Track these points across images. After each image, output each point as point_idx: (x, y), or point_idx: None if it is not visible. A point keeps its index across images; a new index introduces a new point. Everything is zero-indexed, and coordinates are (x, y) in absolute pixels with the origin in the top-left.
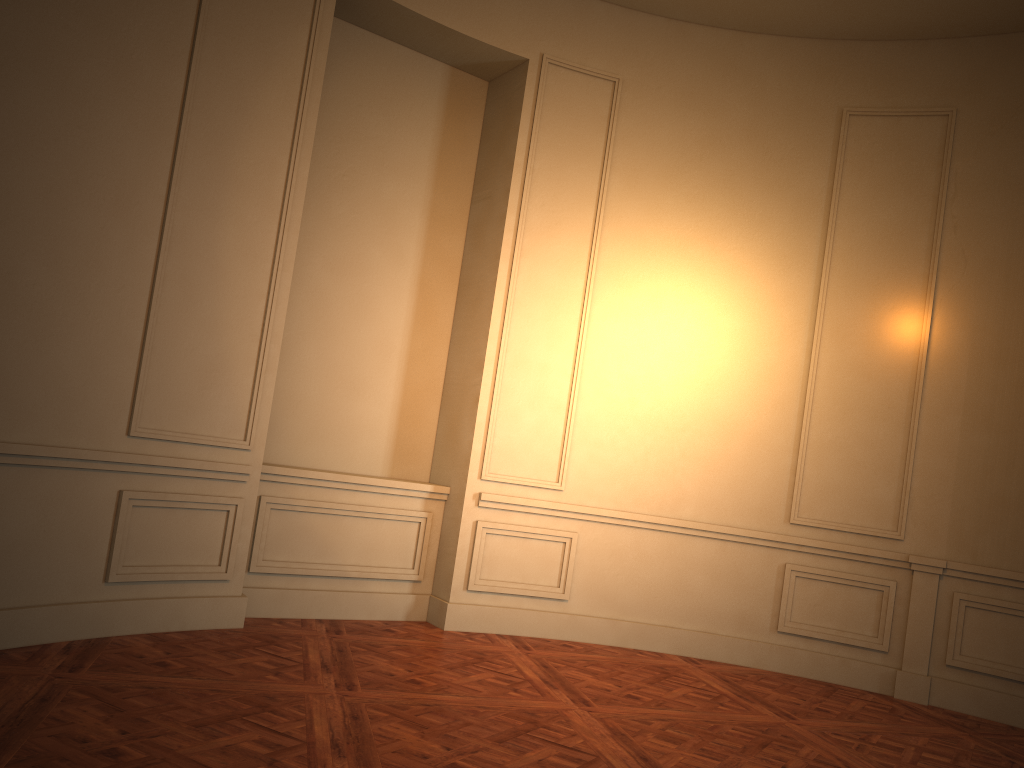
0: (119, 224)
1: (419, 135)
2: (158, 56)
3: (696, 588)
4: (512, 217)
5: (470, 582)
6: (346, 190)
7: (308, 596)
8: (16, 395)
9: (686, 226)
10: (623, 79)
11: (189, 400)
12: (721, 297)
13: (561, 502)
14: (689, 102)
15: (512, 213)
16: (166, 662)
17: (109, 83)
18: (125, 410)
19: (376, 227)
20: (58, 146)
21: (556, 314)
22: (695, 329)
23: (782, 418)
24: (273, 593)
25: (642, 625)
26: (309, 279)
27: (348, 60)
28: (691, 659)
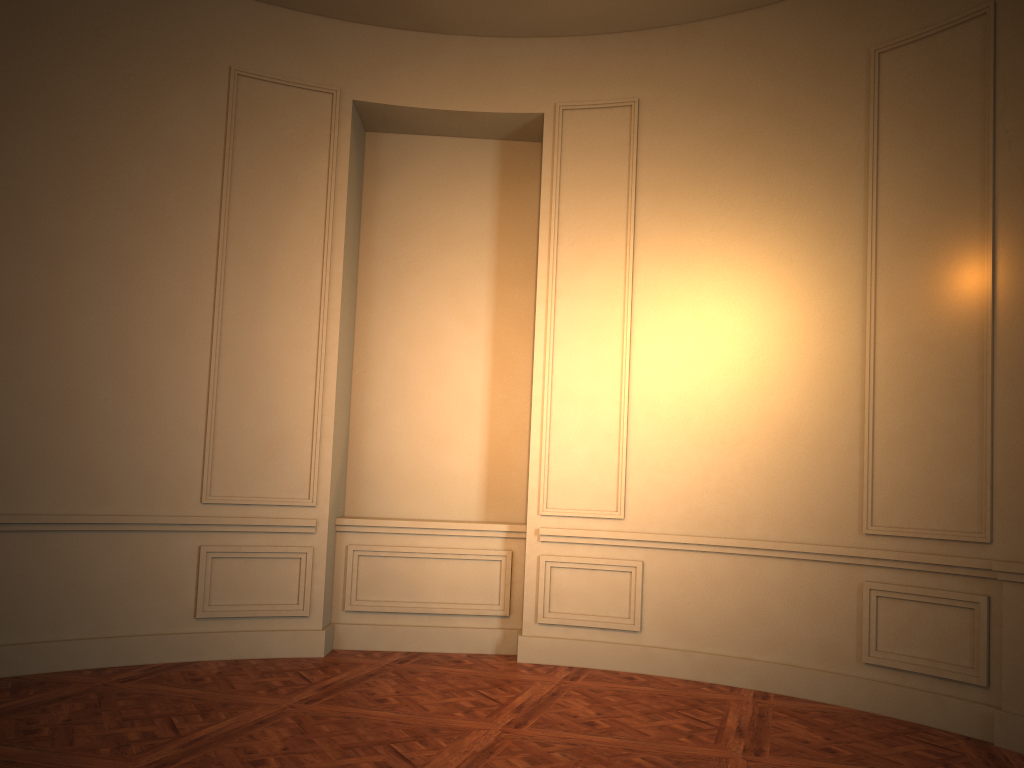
0: (174, 344)
1: (477, 209)
2: (192, 214)
3: (773, 615)
4: (544, 262)
5: (539, 615)
6: (414, 273)
7: (398, 631)
8: (100, 480)
9: (721, 226)
10: (640, 100)
11: (254, 470)
12: (765, 292)
13: (623, 531)
14: (710, 99)
15: (543, 258)
16: (203, 678)
17: (151, 244)
18: (197, 483)
19: (445, 299)
20: (113, 299)
21: (598, 345)
22: (742, 332)
23: (844, 413)
24: (367, 628)
25: (718, 657)
26: (390, 356)
27: (404, 164)
28: (767, 695)
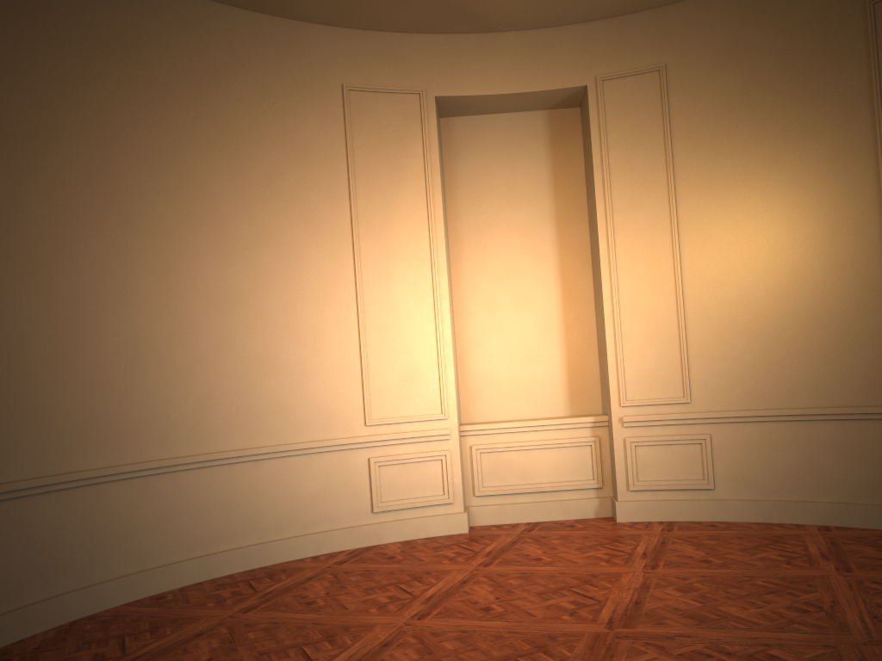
0: (330, 307)
1: (535, 168)
2: (330, 205)
3: (825, 465)
4: (601, 206)
5: (629, 484)
6: (492, 226)
7: (518, 507)
8: (294, 417)
9: (747, 160)
10: (666, 64)
11: (399, 396)
12: (791, 209)
13: (691, 412)
14: (726, 57)
15: (600, 203)
16: (395, 556)
17: (305, 233)
18: (360, 411)
19: (519, 244)
20: (285, 278)
21: (653, 267)
22: (774, 244)
23: (871, 300)
24: (494, 508)
25: (782, 502)
26: (481, 294)
27: (473, 140)
28: (828, 527)
